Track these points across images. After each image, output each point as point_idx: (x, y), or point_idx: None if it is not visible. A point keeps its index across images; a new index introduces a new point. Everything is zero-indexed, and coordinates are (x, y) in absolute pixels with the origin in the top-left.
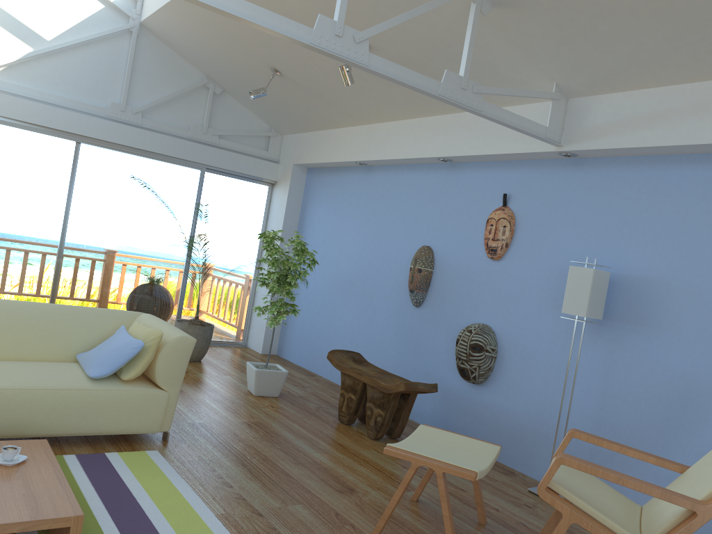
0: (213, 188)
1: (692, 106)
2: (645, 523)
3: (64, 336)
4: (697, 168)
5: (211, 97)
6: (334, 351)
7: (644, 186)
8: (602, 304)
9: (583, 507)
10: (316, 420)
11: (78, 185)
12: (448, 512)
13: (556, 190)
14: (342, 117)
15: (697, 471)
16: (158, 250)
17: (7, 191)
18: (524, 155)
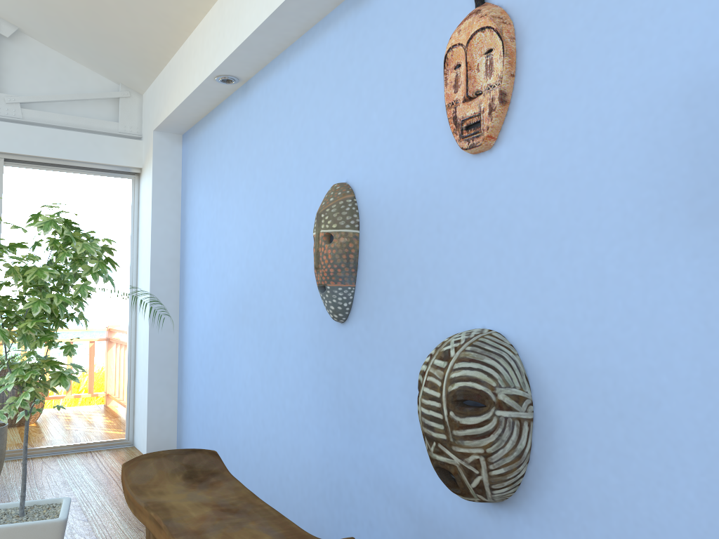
0: (27, 191)
1: None
2: None
3: None
4: None
5: None
6: (141, 459)
7: None
8: None
9: None
10: None
11: None
12: None
13: None
14: (177, 1)
15: None
16: None
17: None
18: None
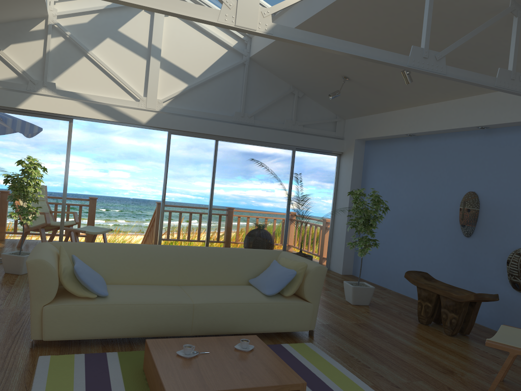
0: (300, 161)
1: None
2: None
3: (240, 268)
4: None
5: (296, 100)
6: (408, 272)
7: None
8: None
9: None
10: (402, 321)
11: (218, 168)
12: None
13: None
14: (394, 103)
15: None
16: (268, 206)
17: (178, 176)
18: None
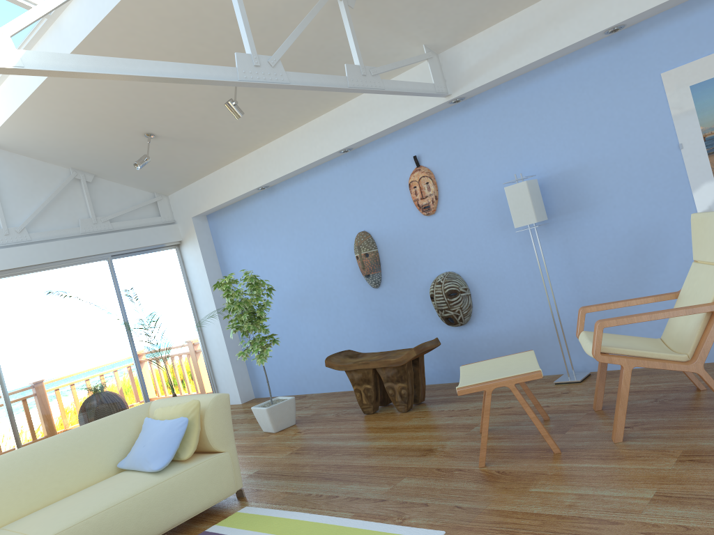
0: (125, 272)
1: (545, 21)
2: (674, 345)
3: (96, 454)
4: (567, 68)
5: (86, 187)
6: (328, 357)
7: (531, 100)
8: (543, 207)
9: (633, 353)
10: (345, 423)
11: None
12: (533, 414)
13: (458, 134)
14: (227, 153)
15: (690, 289)
16: (101, 353)
17: None
18: (419, 116)
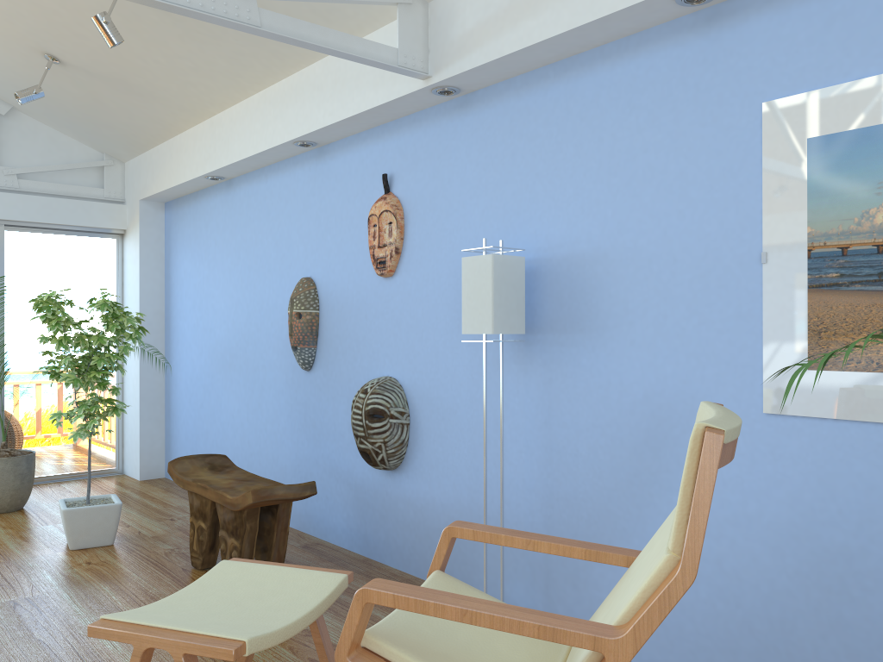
0: (24, 252)
1: None
2: None
3: None
4: (615, 65)
5: None
6: (179, 459)
7: (552, 113)
8: (520, 310)
9: None
10: (152, 572)
11: None
12: None
13: (446, 152)
14: (173, 114)
15: (640, 562)
16: None
17: None
18: (393, 107)
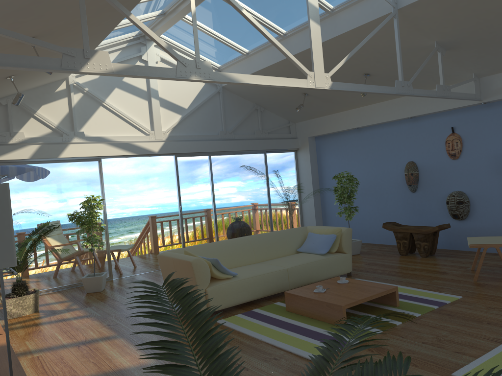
0: (270, 160)
1: None
2: None
3: (289, 243)
4: None
5: (260, 114)
6: (384, 223)
7: None
8: None
9: None
10: (390, 257)
11: (215, 177)
12: None
13: (481, 120)
14: (340, 107)
15: None
16: (255, 200)
17: (188, 189)
18: (460, 107)
